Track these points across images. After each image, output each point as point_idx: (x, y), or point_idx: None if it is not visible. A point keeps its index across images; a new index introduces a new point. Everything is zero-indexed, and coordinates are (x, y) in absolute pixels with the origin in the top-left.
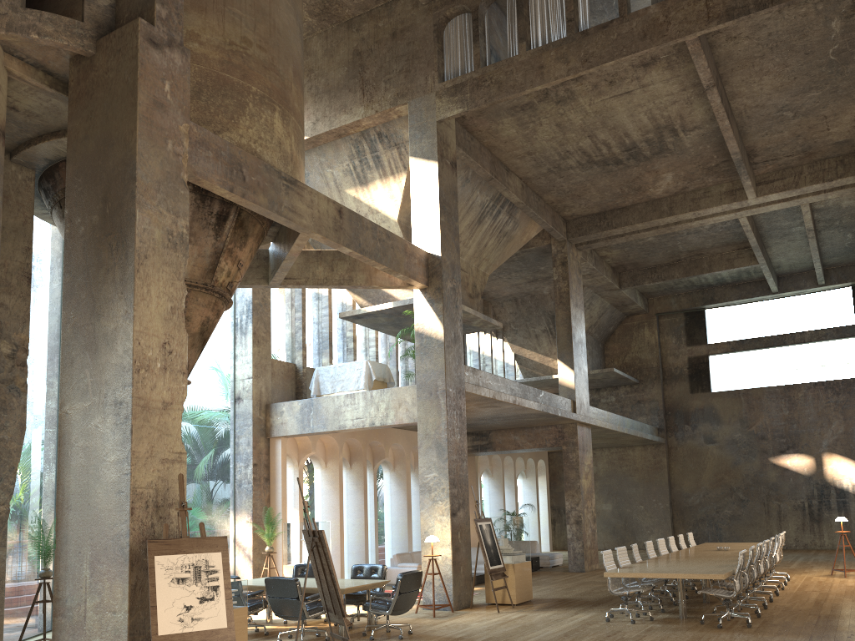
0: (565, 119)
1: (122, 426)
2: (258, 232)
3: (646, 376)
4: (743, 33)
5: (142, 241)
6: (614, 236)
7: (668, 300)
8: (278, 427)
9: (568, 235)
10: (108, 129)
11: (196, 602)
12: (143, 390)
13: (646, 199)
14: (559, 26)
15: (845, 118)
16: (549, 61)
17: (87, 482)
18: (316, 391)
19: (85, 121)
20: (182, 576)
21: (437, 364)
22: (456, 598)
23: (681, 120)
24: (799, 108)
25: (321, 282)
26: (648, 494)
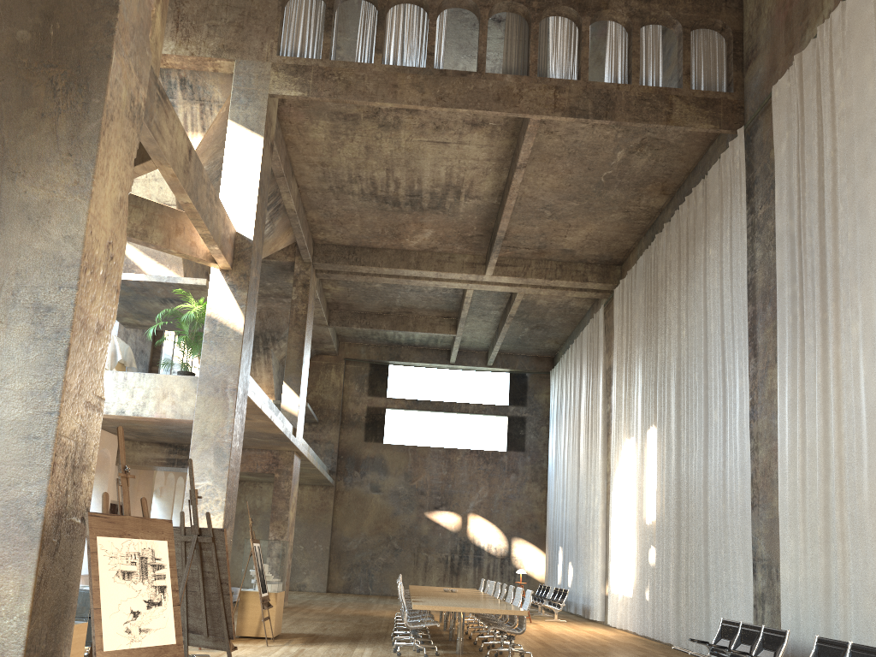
0: (377, 145)
1: (48, 342)
2: None
3: (326, 417)
4: (559, 132)
5: (112, 96)
6: (356, 273)
7: (358, 347)
8: None
9: (314, 259)
10: None
11: (143, 606)
12: (85, 298)
13: (398, 246)
14: (412, 54)
15: (581, 231)
16: (405, 84)
17: None
18: None
19: None
20: (127, 569)
21: (230, 358)
22: None
23: (470, 186)
24: (558, 211)
25: None
26: (310, 535)
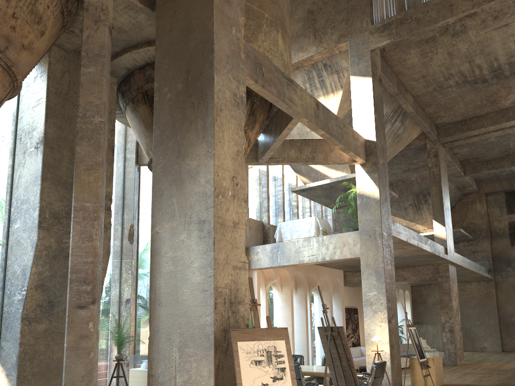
0: (455, 49)
1: (205, 239)
2: (261, 120)
3: (479, 235)
4: None
5: (218, 98)
6: (471, 136)
7: (493, 184)
8: (255, 262)
9: (438, 137)
10: (189, 20)
11: (270, 380)
12: (220, 211)
13: (497, 109)
14: None
15: None
16: (457, 0)
17: (175, 283)
18: (279, 239)
19: (170, 18)
20: (258, 359)
21: (374, 215)
22: (393, 381)
23: None
24: None
25: (293, 160)
26: (482, 314)
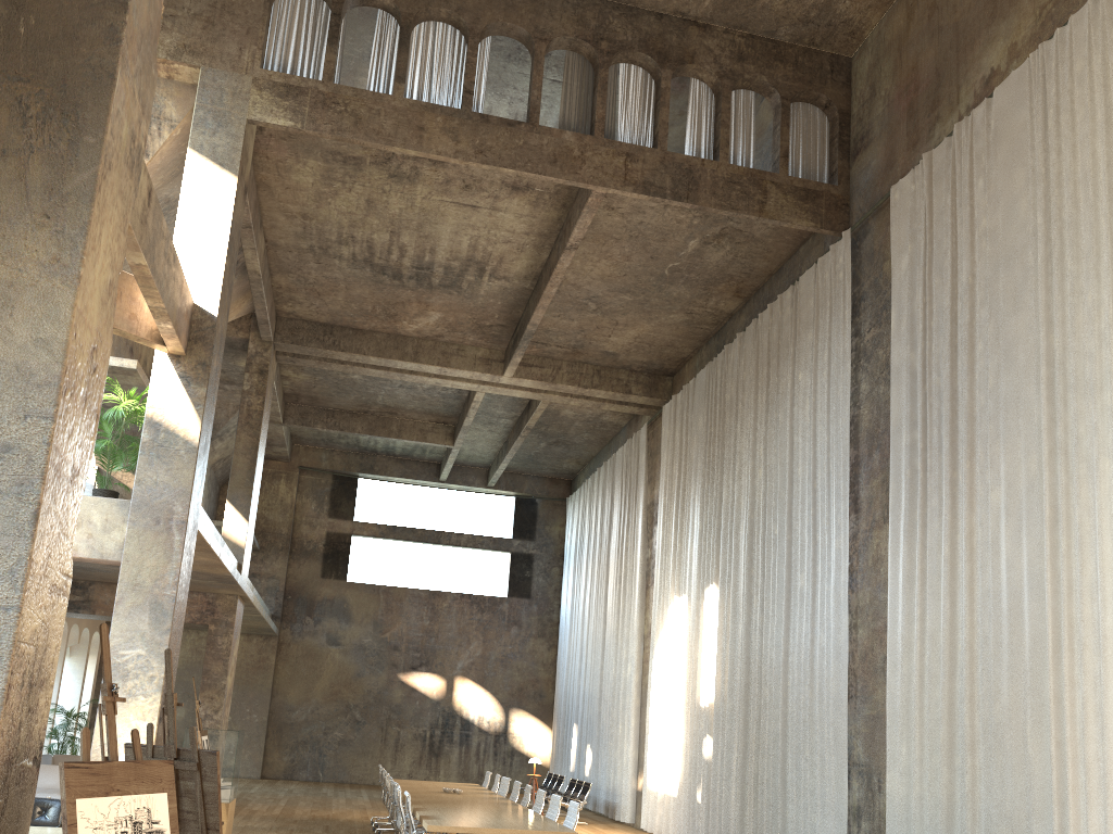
0: (383, 200)
1: (5, 498)
2: None
3: (271, 544)
4: (622, 209)
5: (112, 134)
6: (332, 360)
7: (318, 453)
8: None
9: (276, 337)
10: None
11: None
12: (62, 433)
13: (391, 330)
14: (443, 88)
15: (630, 332)
16: (434, 127)
17: None
18: None
19: None
20: None
21: (178, 478)
22: None
23: (498, 263)
24: (605, 304)
25: None
26: (241, 701)
